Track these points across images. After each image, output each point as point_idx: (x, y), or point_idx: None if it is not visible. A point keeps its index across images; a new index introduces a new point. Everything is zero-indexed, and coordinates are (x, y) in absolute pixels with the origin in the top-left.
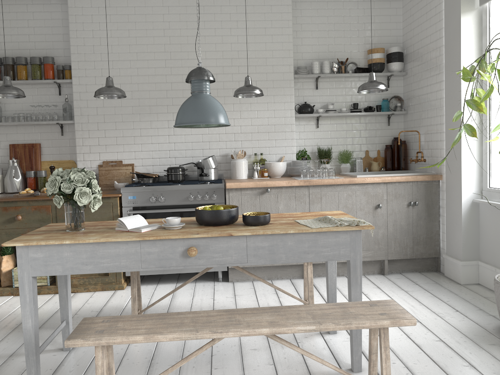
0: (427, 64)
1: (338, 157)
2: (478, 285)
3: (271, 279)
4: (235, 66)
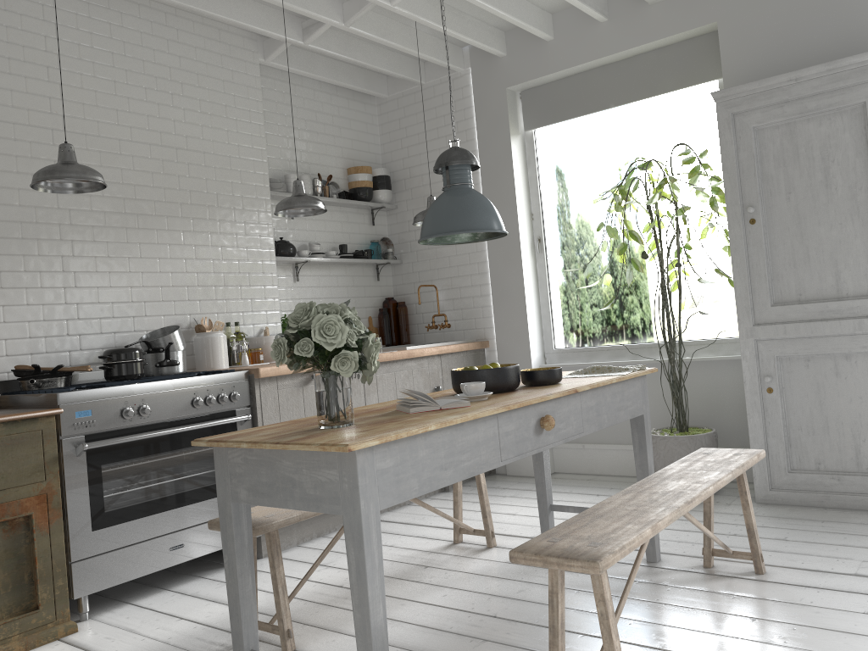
0: None
1: None
2: (559, 474)
3: (322, 535)
4: (183, 163)
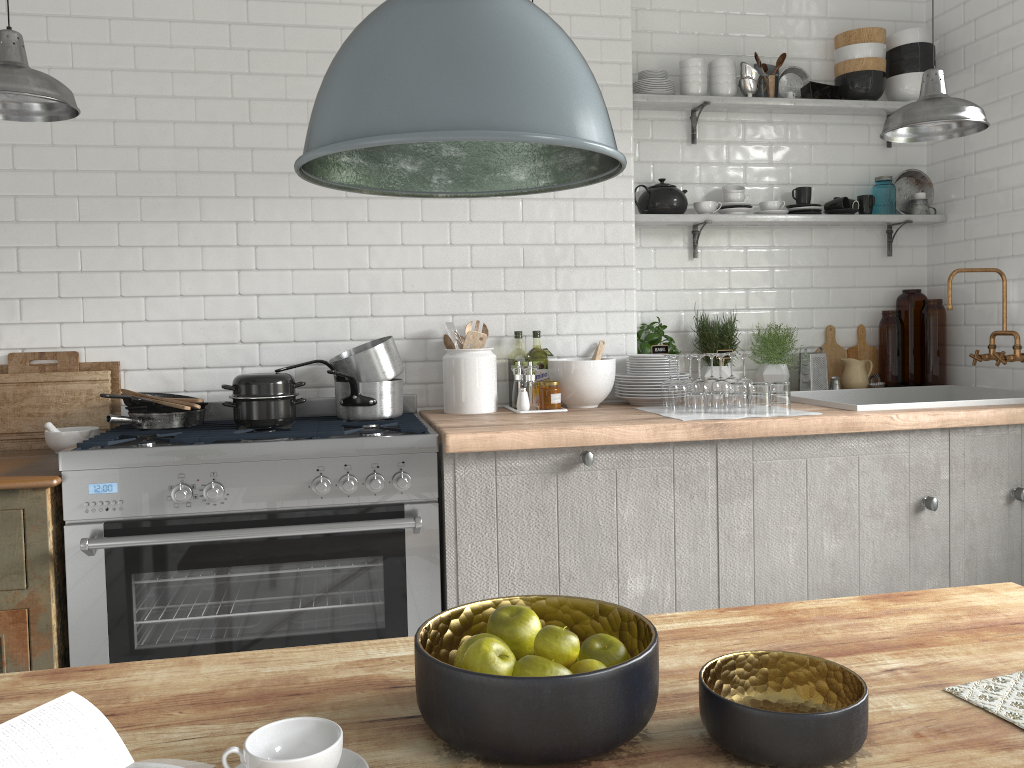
0: None
1: (751, 347)
2: None
3: None
4: None
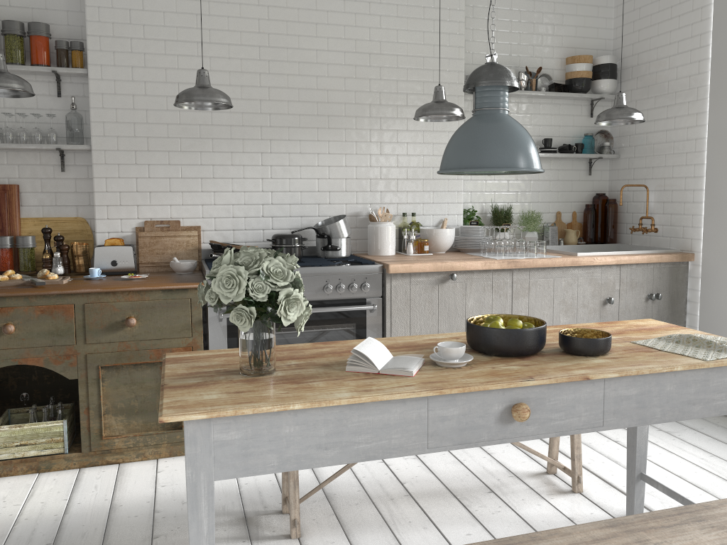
0: (668, 85)
1: (518, 222)
2: None
3: None
4: (375, 67)
